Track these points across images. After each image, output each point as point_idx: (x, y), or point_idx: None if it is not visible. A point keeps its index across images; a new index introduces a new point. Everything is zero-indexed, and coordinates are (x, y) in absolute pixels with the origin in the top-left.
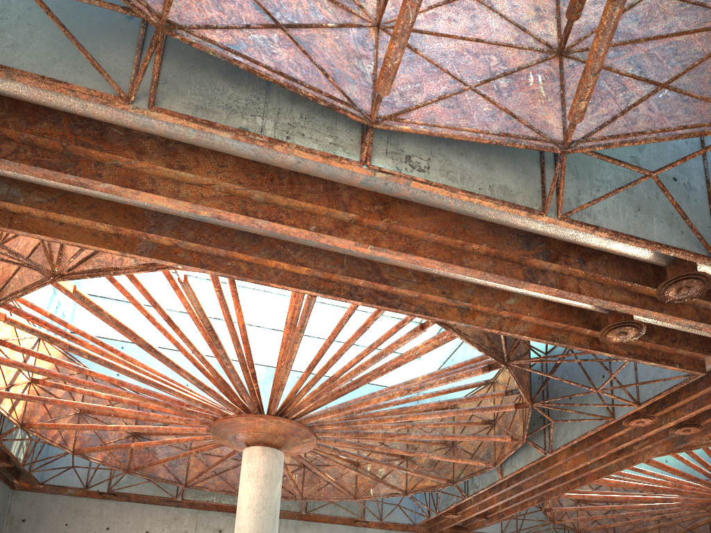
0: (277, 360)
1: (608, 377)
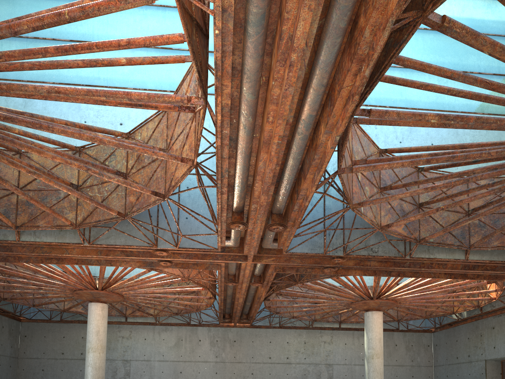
0: None
1: (155, 219)
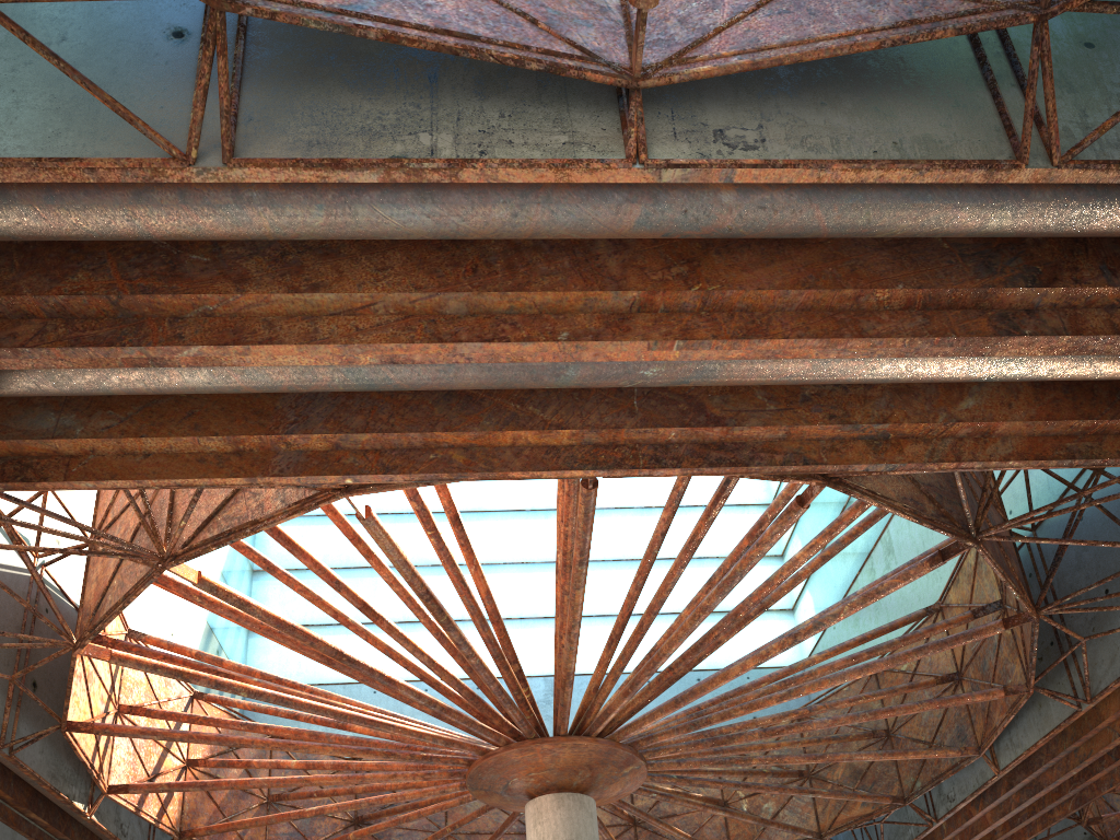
0: None
1: None
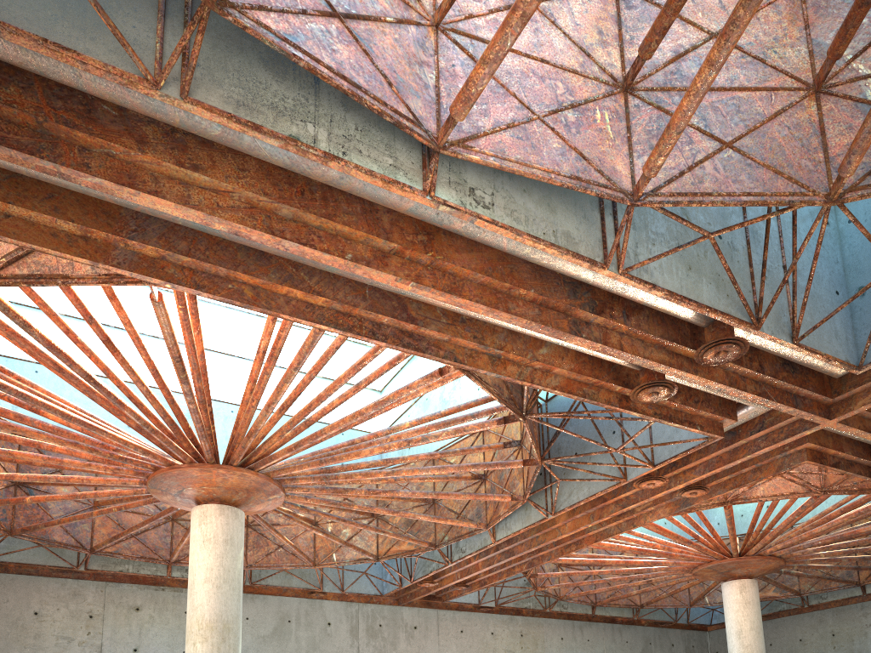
0: None
1: (619, 434)
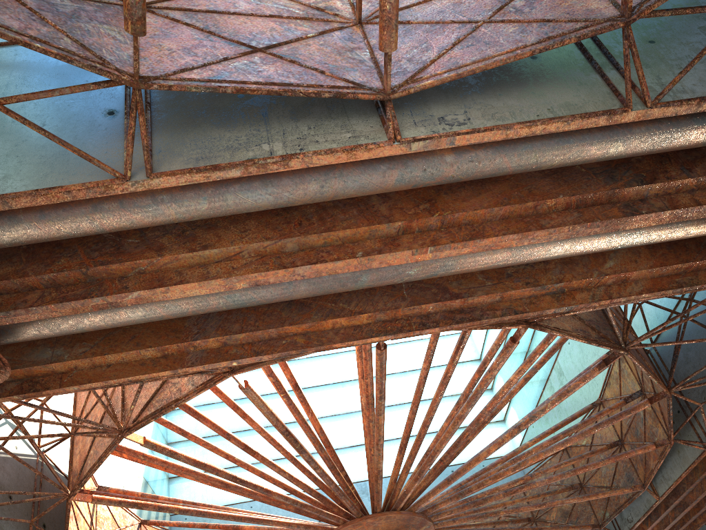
0: (364, 473)
1: None
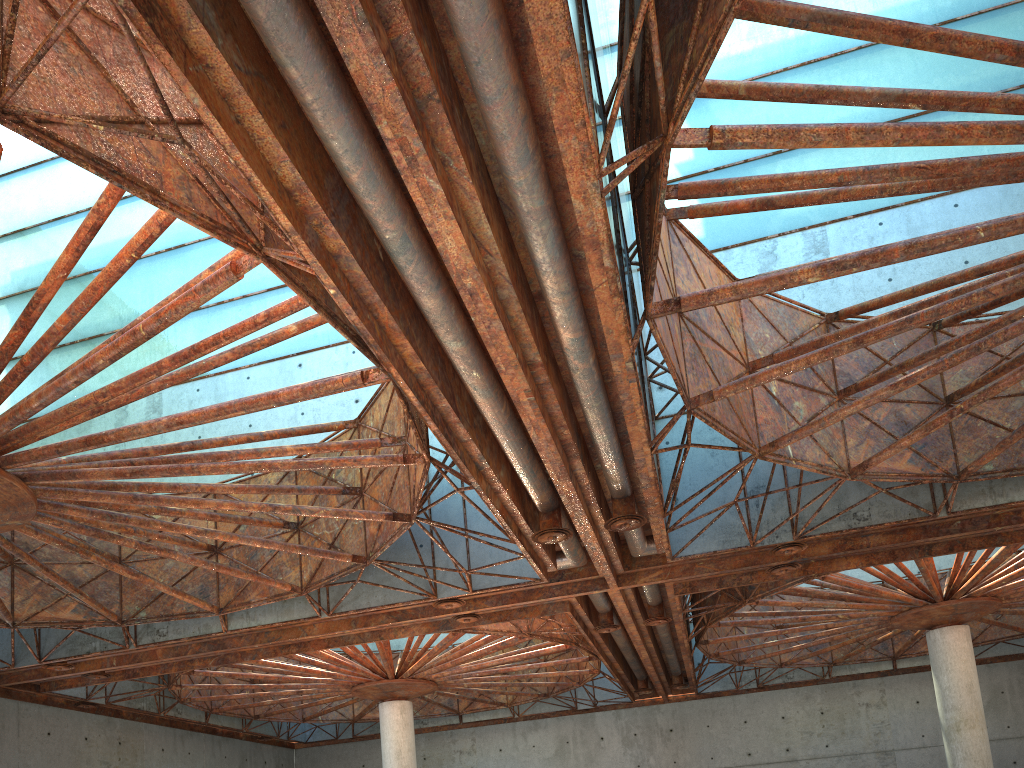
0: None
1: (429, 549)
